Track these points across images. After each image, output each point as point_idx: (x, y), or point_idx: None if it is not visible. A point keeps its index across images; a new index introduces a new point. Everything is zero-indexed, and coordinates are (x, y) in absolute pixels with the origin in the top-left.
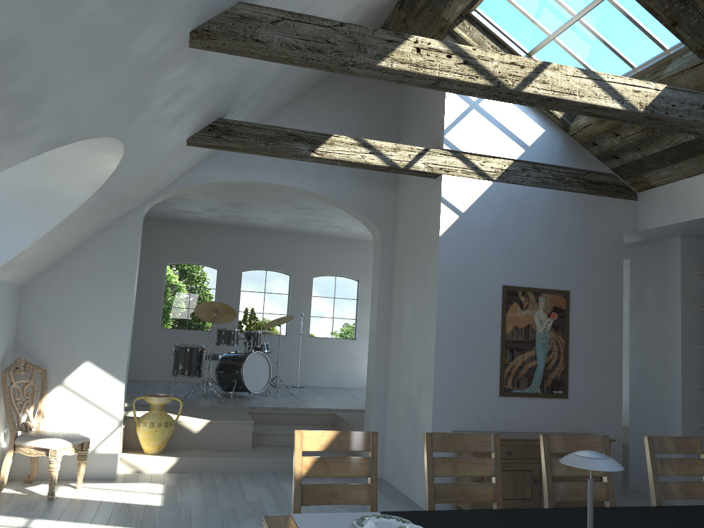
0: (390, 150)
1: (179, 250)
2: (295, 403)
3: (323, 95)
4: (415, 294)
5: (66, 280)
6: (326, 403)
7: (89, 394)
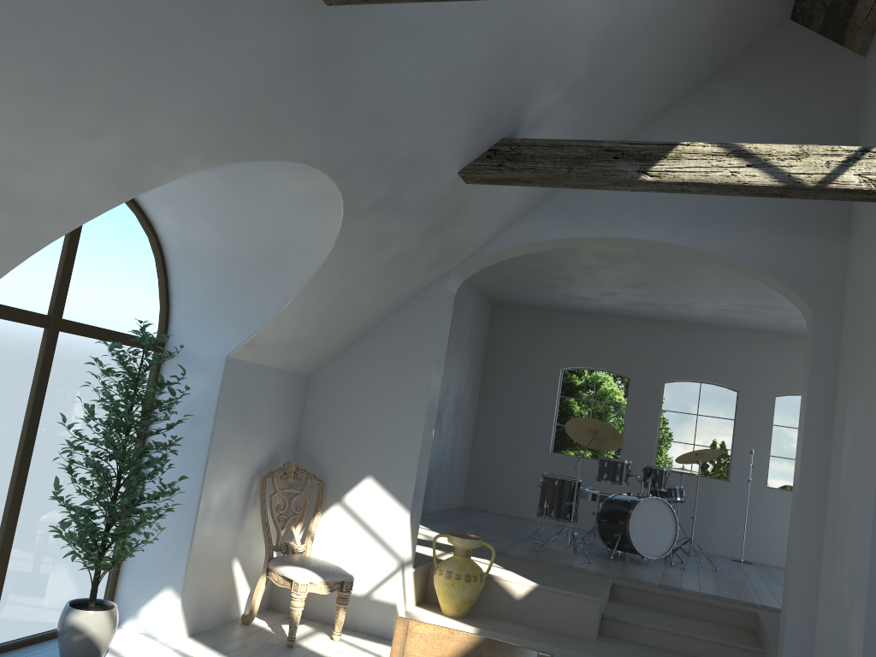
0: (789, 158)
1: (579, 351)
2: (702, 585)
3: (714, 98)
4: (856, 418)
5: (354, 371)
6: (759, 593)
7: (369, 520)
